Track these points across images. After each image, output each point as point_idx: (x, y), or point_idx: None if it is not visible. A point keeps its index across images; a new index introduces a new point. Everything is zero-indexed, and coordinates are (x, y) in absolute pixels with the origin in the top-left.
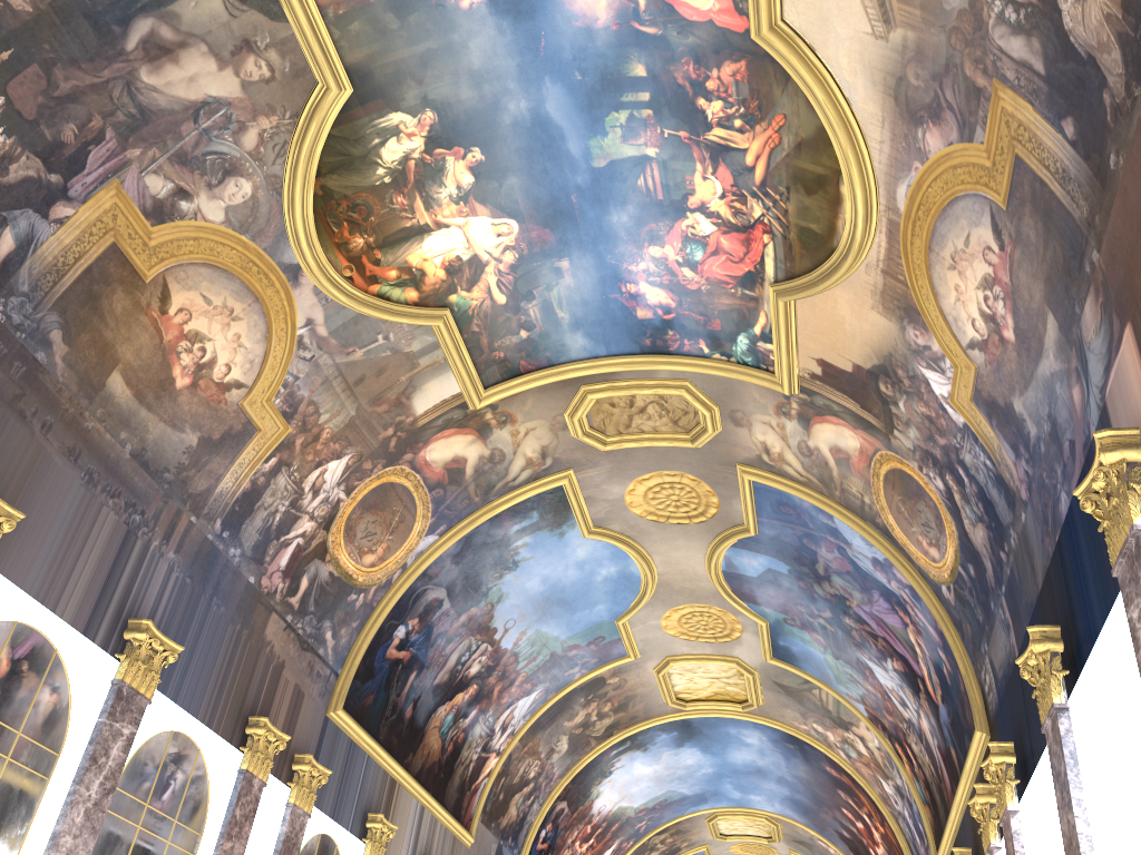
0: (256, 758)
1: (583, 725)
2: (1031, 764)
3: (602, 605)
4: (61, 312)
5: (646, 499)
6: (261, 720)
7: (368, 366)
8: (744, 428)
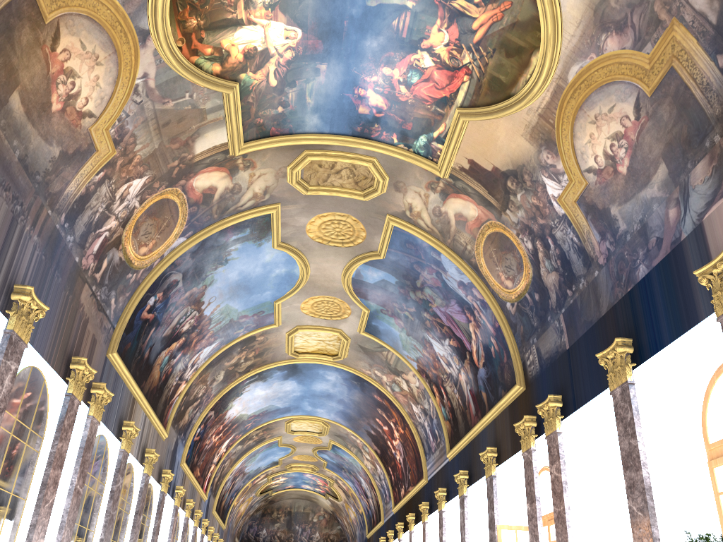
0: (77, 386)
1: (235, 365)
2: (571, 408)
3: (269, 291)
4: None
5: (320, 228)
6: (82, 360)
7: (174, 115)
8: (401, 193)
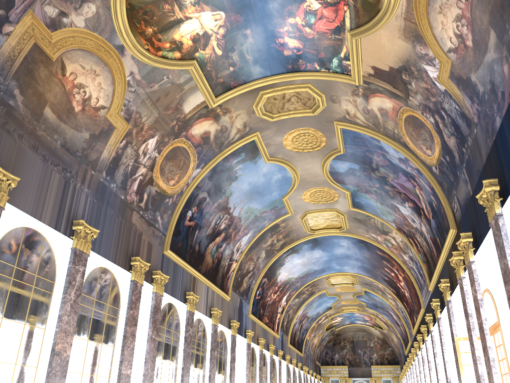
0: (137, 274)
1: (271, 245)
2: (480, 240)
3: (275, 192)
4: (17, 80)
5: (293, 142)
6: (136, 258)
7: (161, 92)
8: (337, 103)
